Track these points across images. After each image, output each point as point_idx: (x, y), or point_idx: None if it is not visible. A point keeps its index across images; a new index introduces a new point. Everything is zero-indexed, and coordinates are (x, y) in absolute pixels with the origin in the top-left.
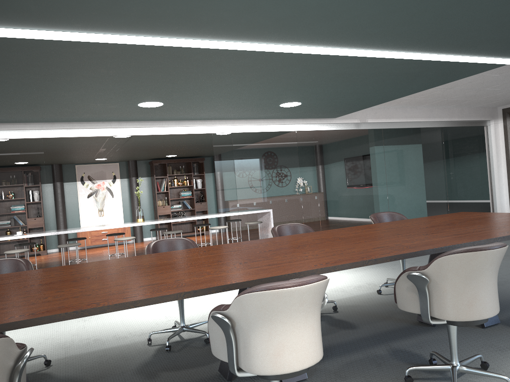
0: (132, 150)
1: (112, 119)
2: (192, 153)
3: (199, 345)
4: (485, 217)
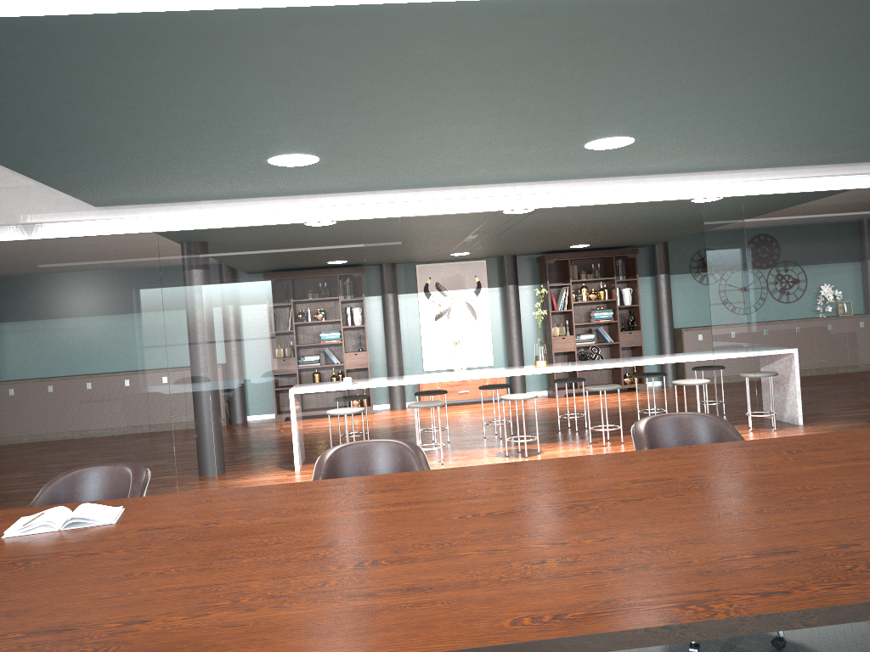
0: (520, 237)
1: (521, 178)
2: (620, 240)
3: (760, 651)
4: None
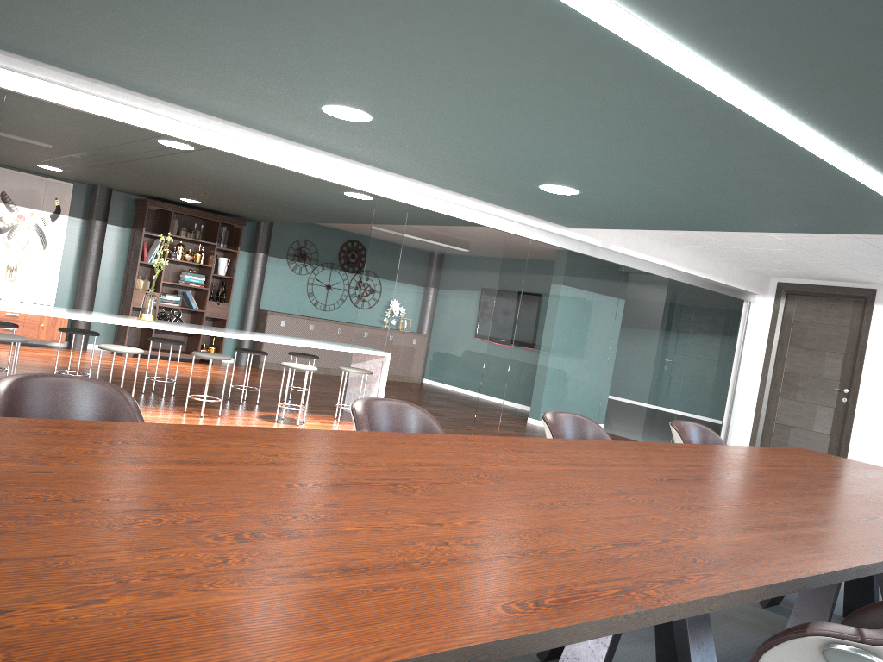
0: (141, 172)
1: (222, 113)
2: (236, 208)
3: None
4: (878, 472)
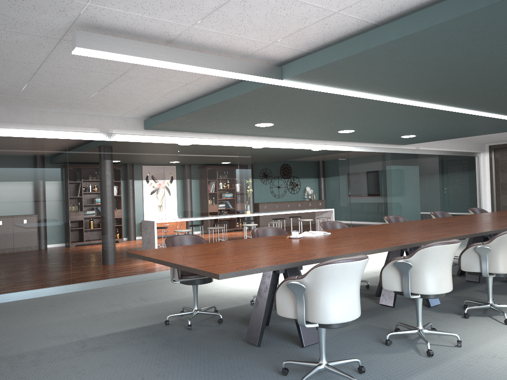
0: None
1: (296, 137)
2: None
3: None
4: None
